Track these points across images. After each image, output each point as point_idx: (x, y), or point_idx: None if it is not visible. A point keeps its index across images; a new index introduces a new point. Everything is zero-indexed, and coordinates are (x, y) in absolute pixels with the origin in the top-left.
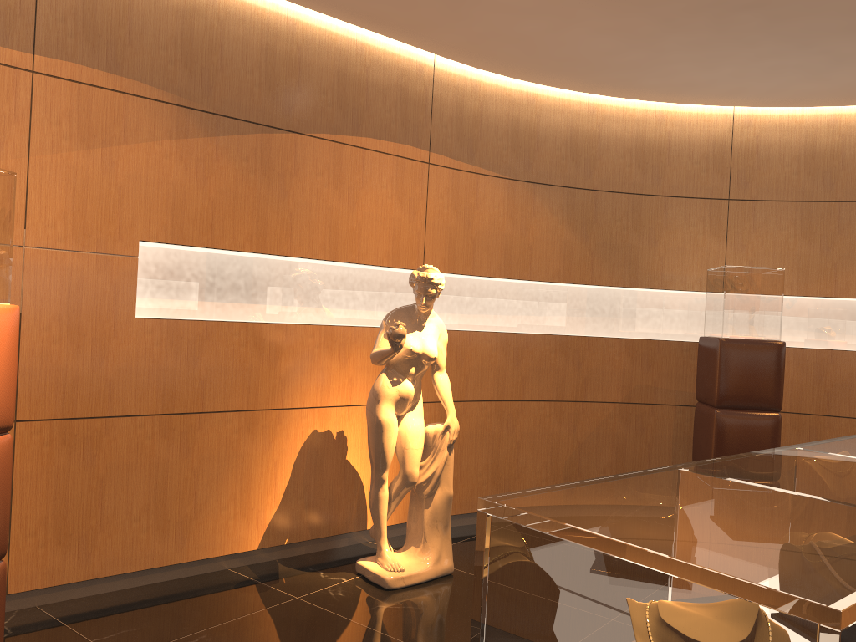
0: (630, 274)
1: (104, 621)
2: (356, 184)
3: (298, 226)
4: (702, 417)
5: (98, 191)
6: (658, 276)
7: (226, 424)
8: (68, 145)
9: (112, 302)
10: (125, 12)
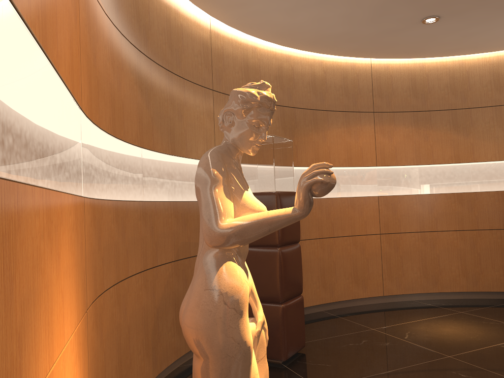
0: (171, 143)
1: None
2: None
3: None
4: (257, 257)
5: None
6: (185, 146)
7: None
8: None
9: None
10: None
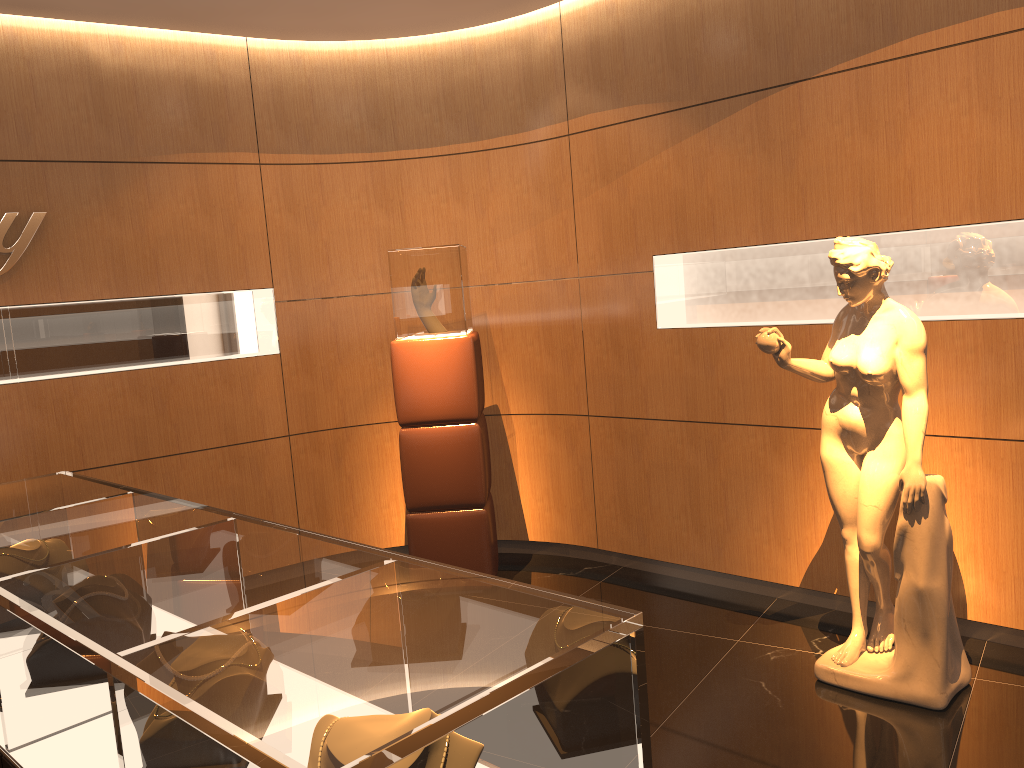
0: None
1: (615, 590)
2: (899, 114)
3: (813, 199)
4: None
5: (618, 219)
6: None
7: (750, 438)
8: (595, 185)
9: (638, 316)
10: (620, 45)
